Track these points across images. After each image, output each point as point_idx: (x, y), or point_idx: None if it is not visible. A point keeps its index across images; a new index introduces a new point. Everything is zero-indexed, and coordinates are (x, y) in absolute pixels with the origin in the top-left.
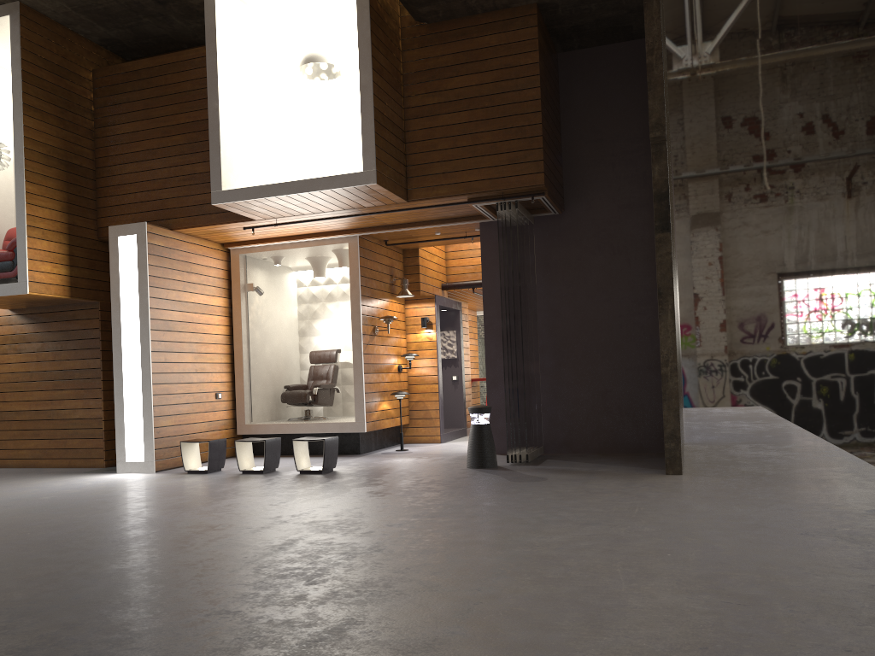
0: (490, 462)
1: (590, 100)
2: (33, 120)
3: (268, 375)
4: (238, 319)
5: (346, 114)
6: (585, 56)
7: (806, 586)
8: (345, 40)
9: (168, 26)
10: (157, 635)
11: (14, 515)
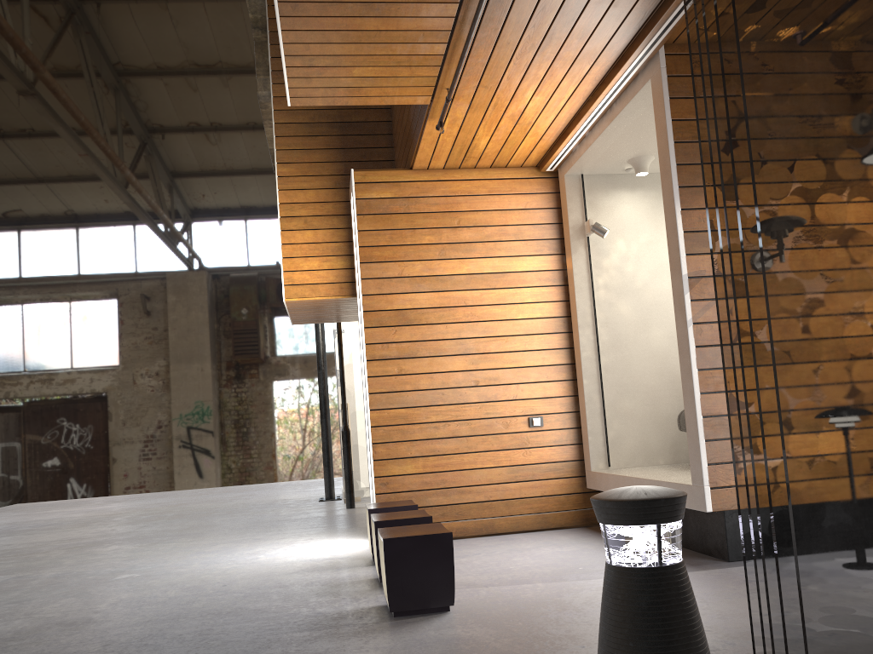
0: None
1: None
2: None
3: (662, 379)
4: (572, 288)
5: None
6: None
7: None
8: None
9: None
10: None
11: None
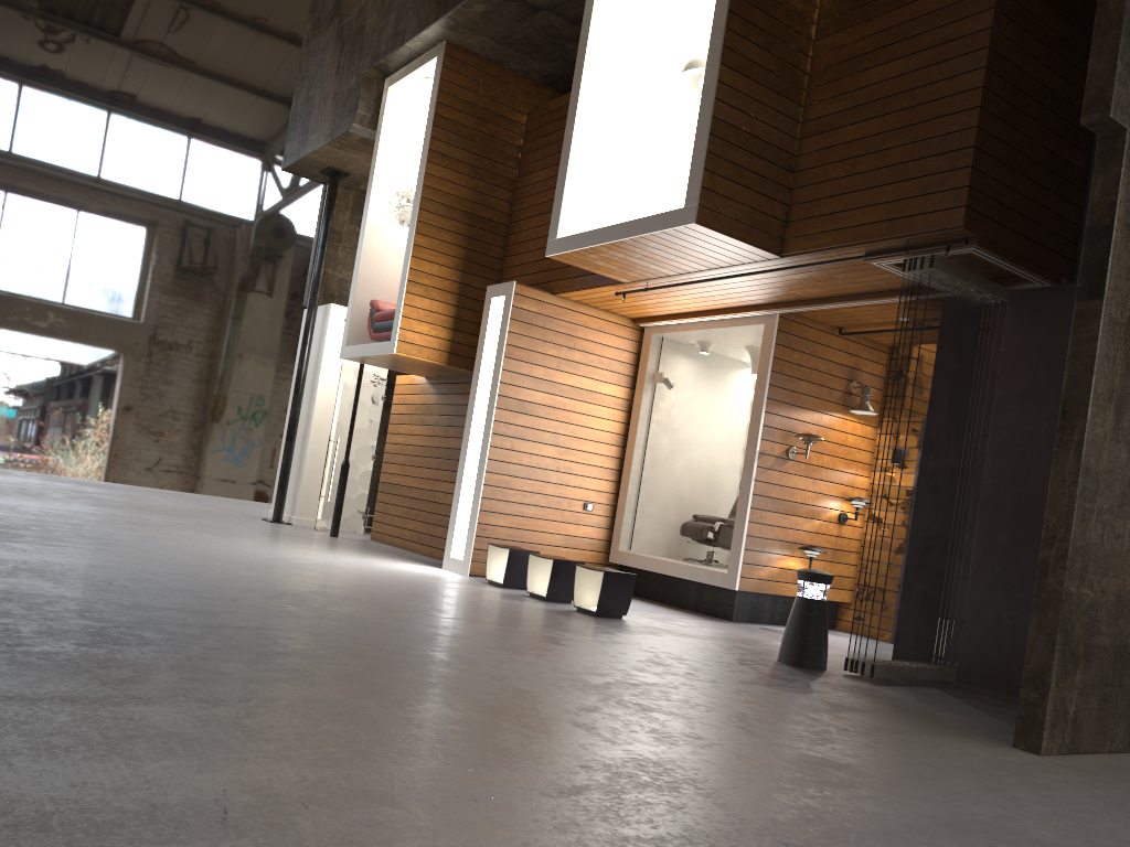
0: (804, 659)
1: None
2: (438, 167)
3: (673, 496)
4: (636, 416)
5: None
6: None
7: None
8: None
9: None
10: None
11: (218, 560)
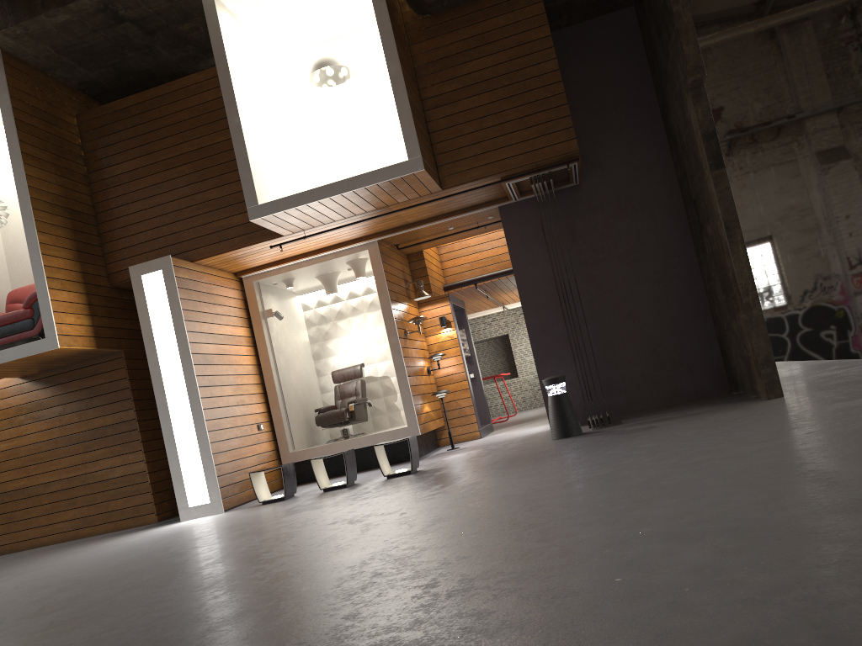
0: (576, 429)
1: (585, 73)
2: (33, 168)
3: (298, 401)
4: (264, 347)
5: (349, 120)
6: (573, 33)
7: None
8: (335, 49)
9: (152, 59)
10: (546, 566)
11: (141, 561)
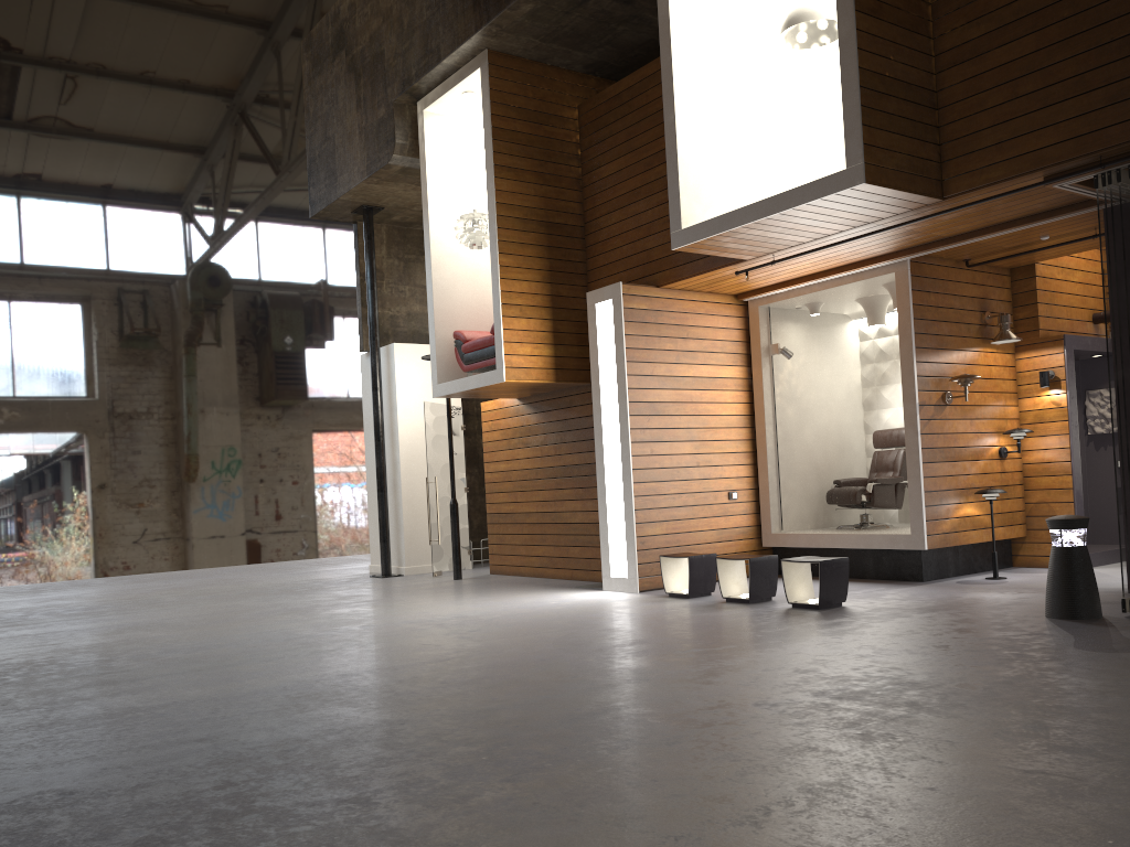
0: (1082, 610)
1: None
2: (506, 181)
3: (810, 466)
4: (759, 394)
5: None
6: None
7: None
8: None
9: (649, 28)
10: (261, 816)
11: (425, 636)
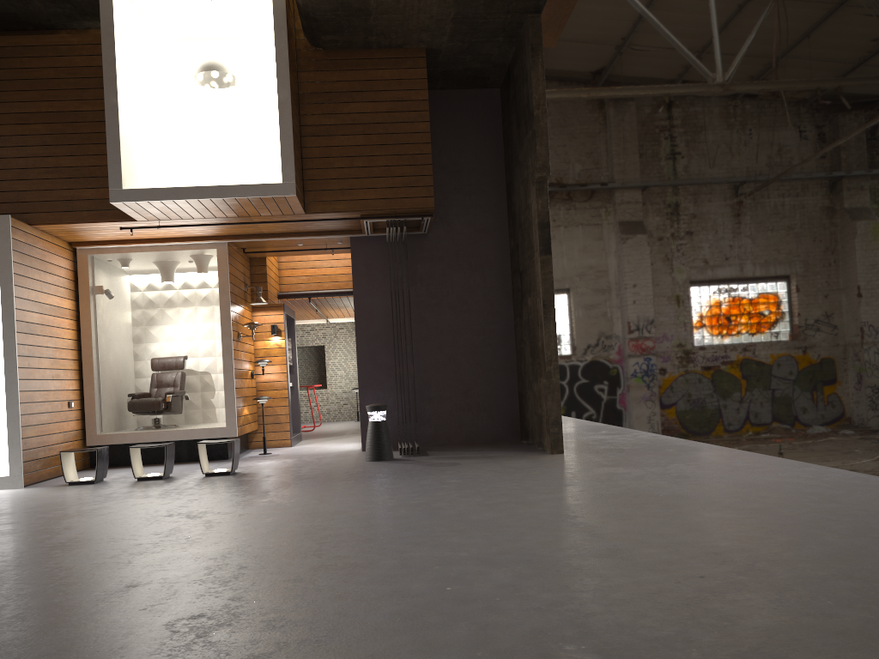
0: (389, 455)
1: (449, 135)
2: None
3: (112, 383)
4: (88, 324)
5: (222, 122)
6: (445, 97)
7: (776, 500)
8: (221, 50)
9: (22, 6)
10: (391, 574)
11: None
